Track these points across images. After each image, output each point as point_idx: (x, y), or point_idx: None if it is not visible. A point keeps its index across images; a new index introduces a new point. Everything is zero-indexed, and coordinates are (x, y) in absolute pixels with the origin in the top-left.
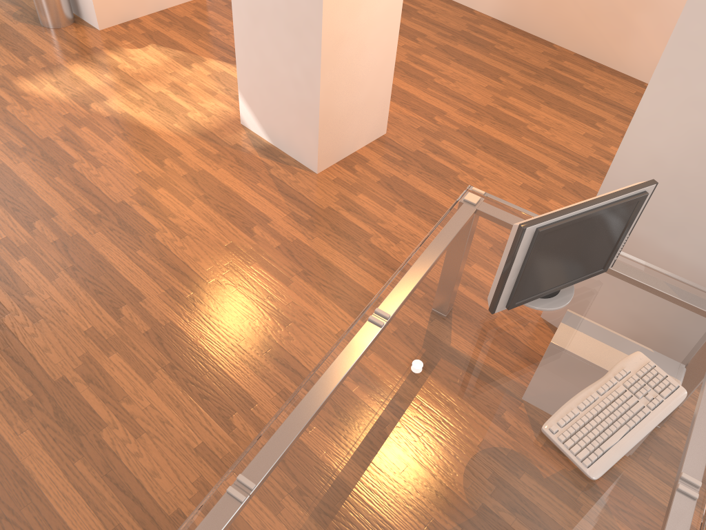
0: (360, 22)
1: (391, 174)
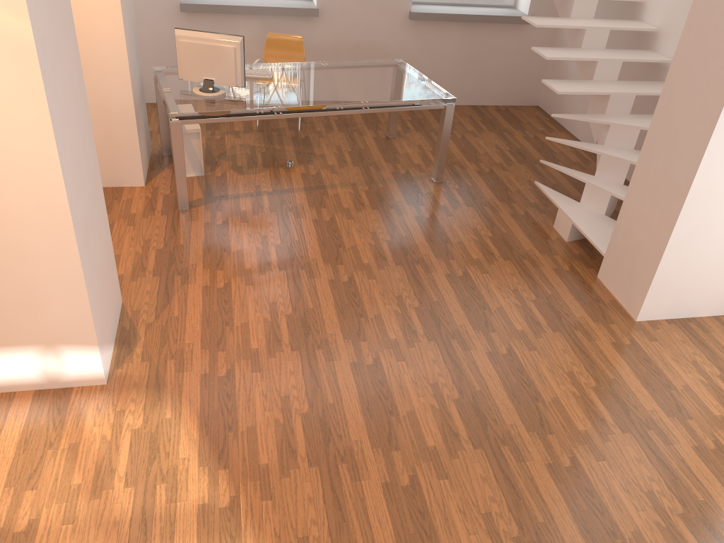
0: None
1: None
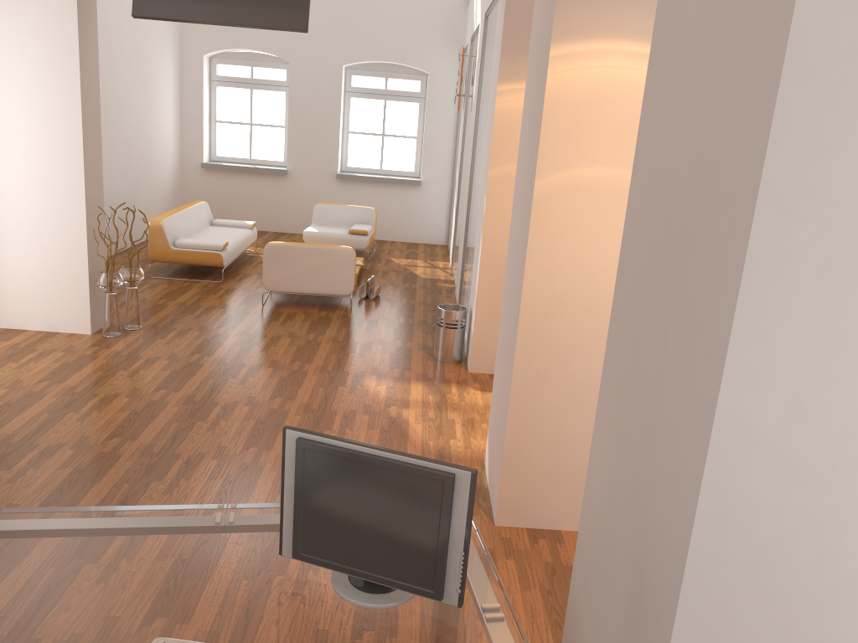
0: (572, 373)
1: (569, 564)
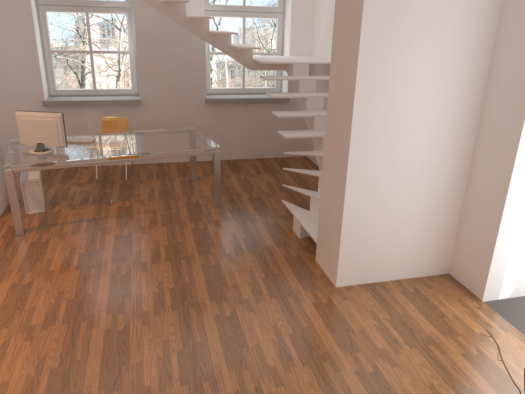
0: None
1: None
